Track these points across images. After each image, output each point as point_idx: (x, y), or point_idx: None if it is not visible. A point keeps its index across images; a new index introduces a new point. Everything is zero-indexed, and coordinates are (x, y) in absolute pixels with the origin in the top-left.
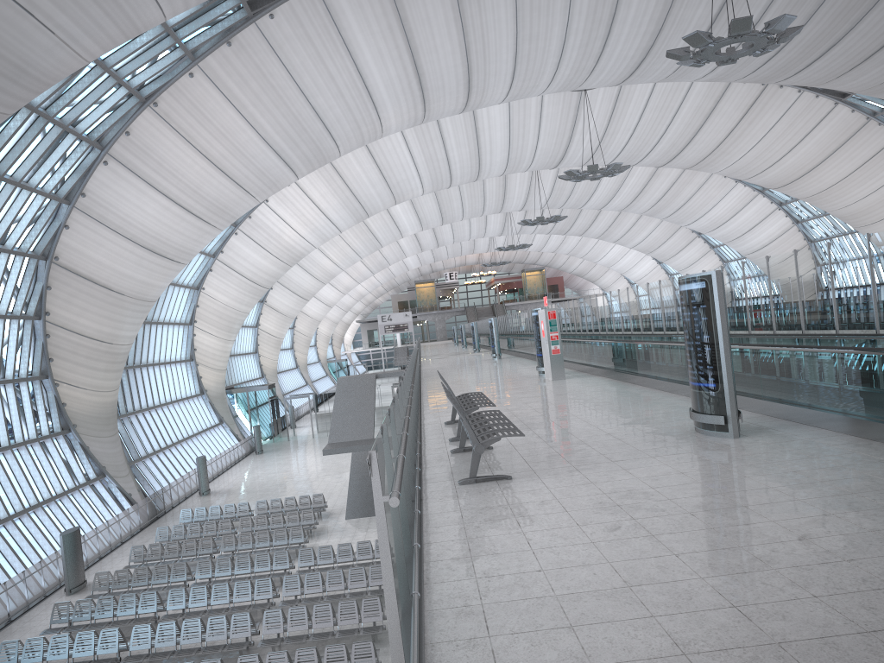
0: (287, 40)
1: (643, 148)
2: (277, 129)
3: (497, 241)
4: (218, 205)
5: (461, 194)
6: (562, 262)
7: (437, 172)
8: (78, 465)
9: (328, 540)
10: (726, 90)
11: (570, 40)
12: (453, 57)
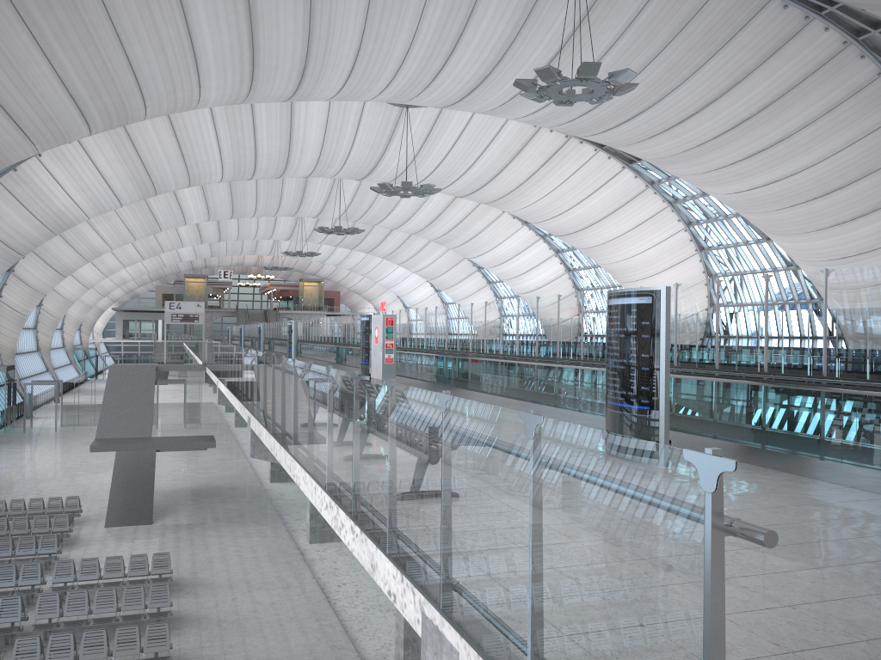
0: None
1: (450, 175)
2: (79, 72)
3: (281, 245)
4: None
5: (257, 190)
6: (342, 276)
7: (241, 160)
8: None
9: (85, 551)
10: (534, 135)
11: (414, 50)
12: (294, 38)
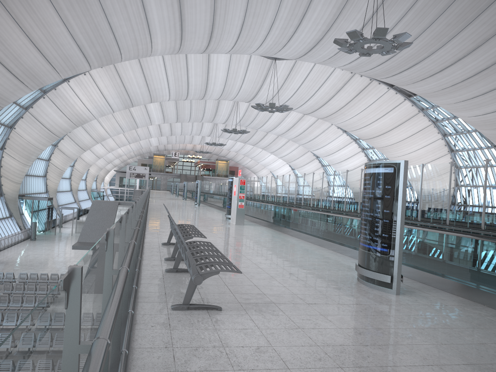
0: None
1: (300, 101)
2: (82, 31)
3: (206, 139)
4: (32, 72)
5: (191, 106)
6: (239, 158)
7: (180, 88)
8: None
9: None
10: (351, 78)
11: (276, 22)
12: (205, 14)
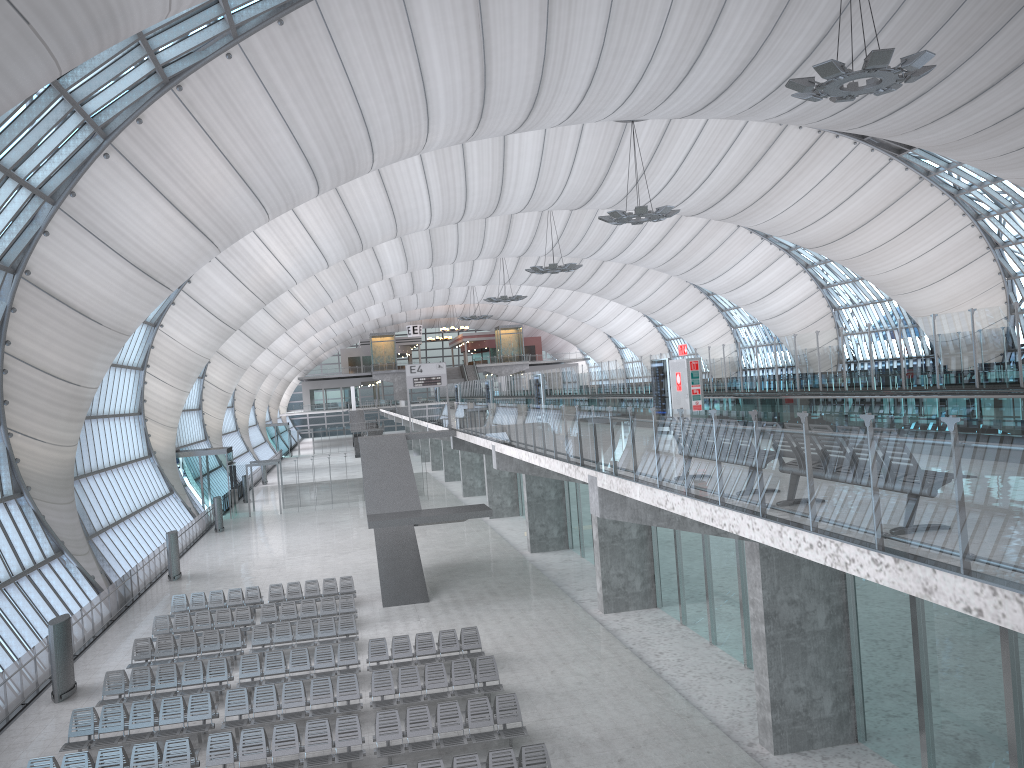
0: (347, 25)
1: (681, 192)
2: (315, 133)
3: (476, 291)
4: (228, 221)
5: (458, 233)
6: (543, 319)
7: (451, 203)
8: (35, 539)
9: (376, 631)
10: (780, 135)
11: (656, 60)
12: (528, 66)
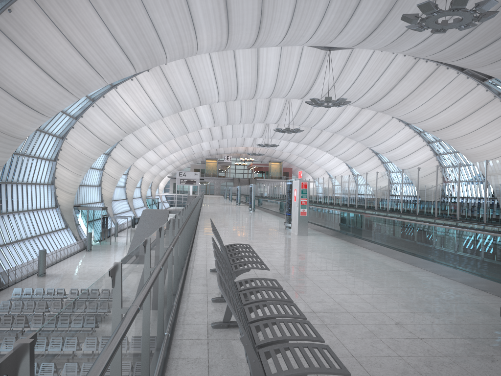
0: None
1: (357, 94)
2: (123, 31)
3: (258, 141)
4: (75, 79)
5: (241, 107)
6: (293, 159)
7: (229, 88)
8: None
9: None
10: (414, 65)
11: (331, 5)
12: (252, 2)
